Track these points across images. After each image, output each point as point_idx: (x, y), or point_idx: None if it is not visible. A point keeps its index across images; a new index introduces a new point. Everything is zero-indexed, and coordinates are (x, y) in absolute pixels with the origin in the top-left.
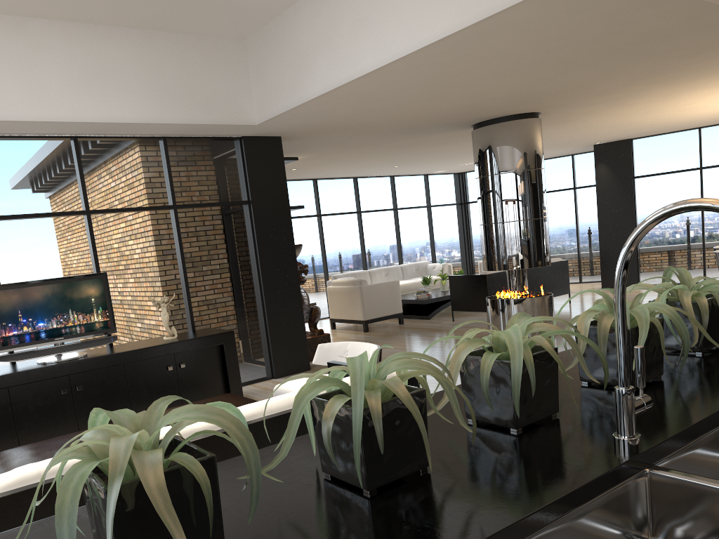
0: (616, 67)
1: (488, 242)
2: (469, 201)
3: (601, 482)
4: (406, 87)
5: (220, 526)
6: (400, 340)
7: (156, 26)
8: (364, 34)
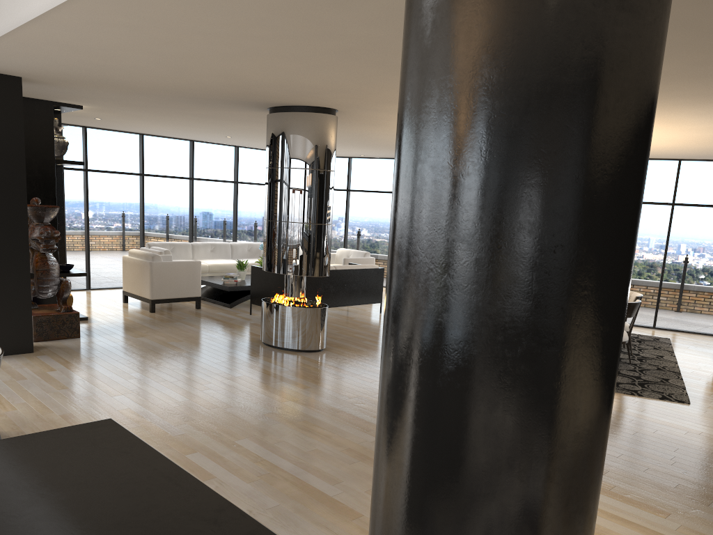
0: (371, 74)
1: (267, 240)
2: None
3: None
4: (119, 47)
5: None
6: (172, 329)
7: None
8: None
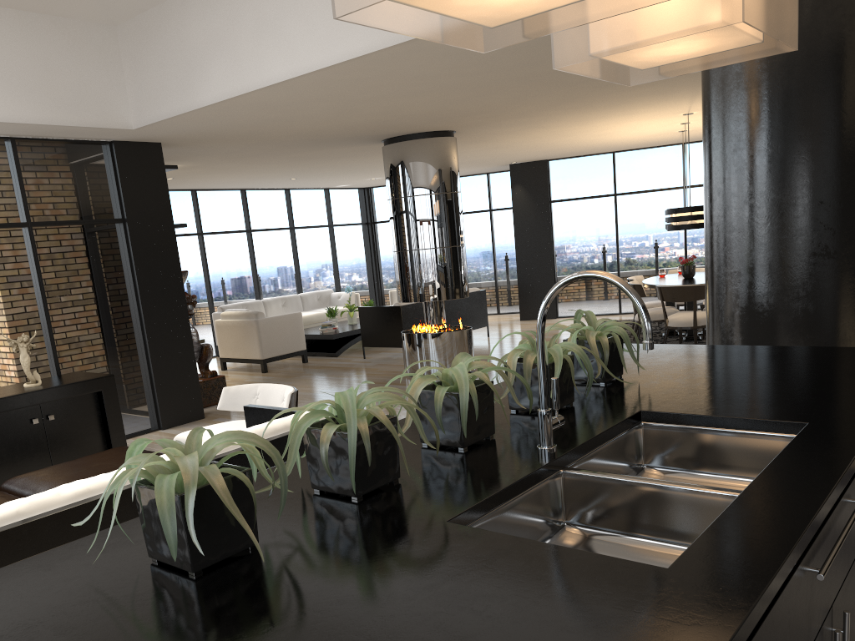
0: (531, 93)
1: (403, 271)
2: (376, 220)
3: (529, 479)
4: (315, 100)
5: (255, 523)
6: (307, 381)
7: (3, 2)
8: (269, 40)
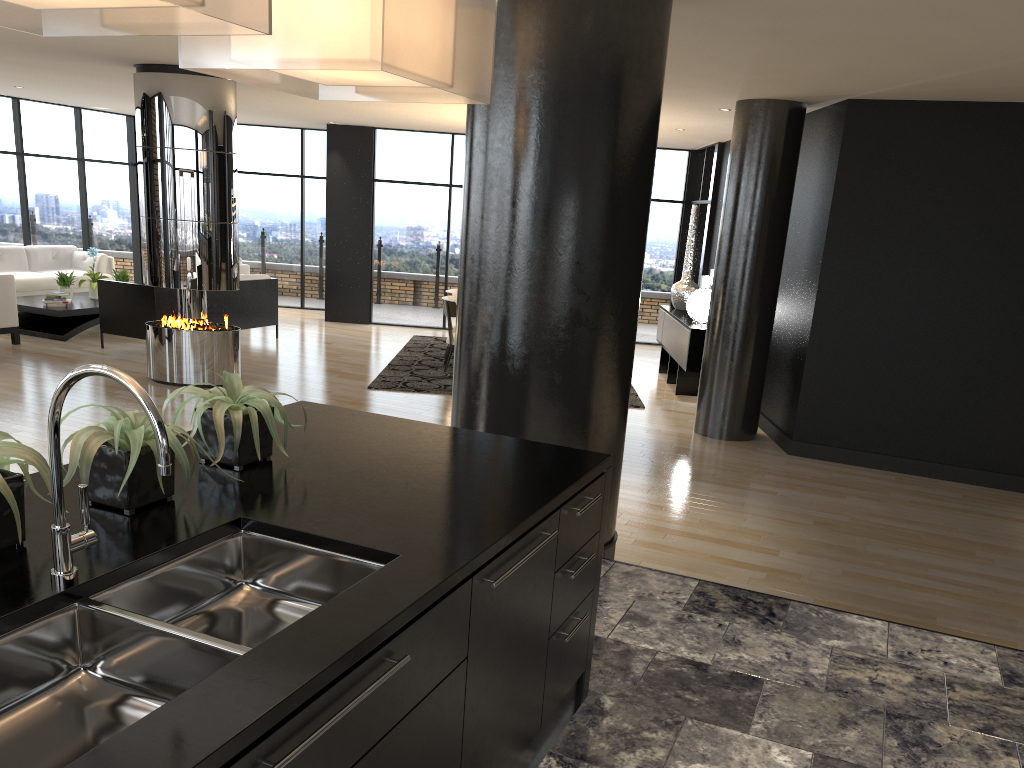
0: None
1: (151, 244)
2: None
3: (10, 620)
4: None
5: None
6: (7, 372)
7: None
8: None
